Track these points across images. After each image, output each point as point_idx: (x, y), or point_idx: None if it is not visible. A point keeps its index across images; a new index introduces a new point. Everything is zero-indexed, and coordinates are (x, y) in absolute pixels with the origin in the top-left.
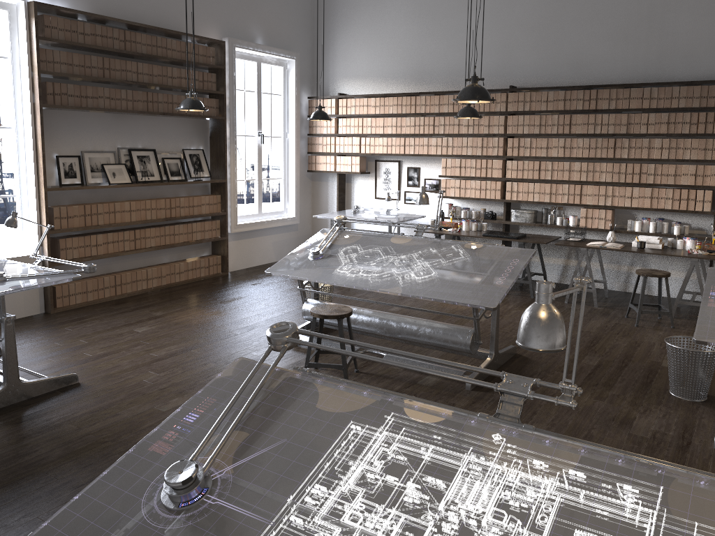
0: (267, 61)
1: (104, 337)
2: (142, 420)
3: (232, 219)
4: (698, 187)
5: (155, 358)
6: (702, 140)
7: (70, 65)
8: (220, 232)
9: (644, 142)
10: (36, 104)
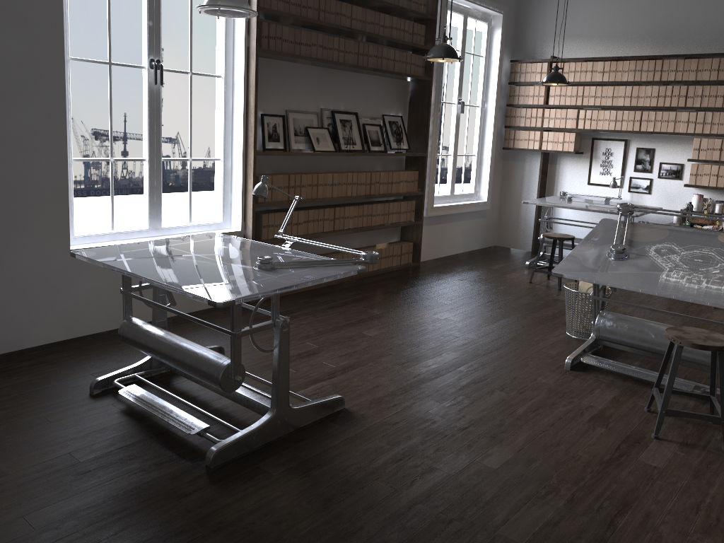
0: (473, 15)
1: (333, 340)
2: (476, 483)
3: (428, 200)
4: None
5: (418, 377)
6: None
7: (287, 3)
8: (413, 215)
9: None
10: (251, 48)
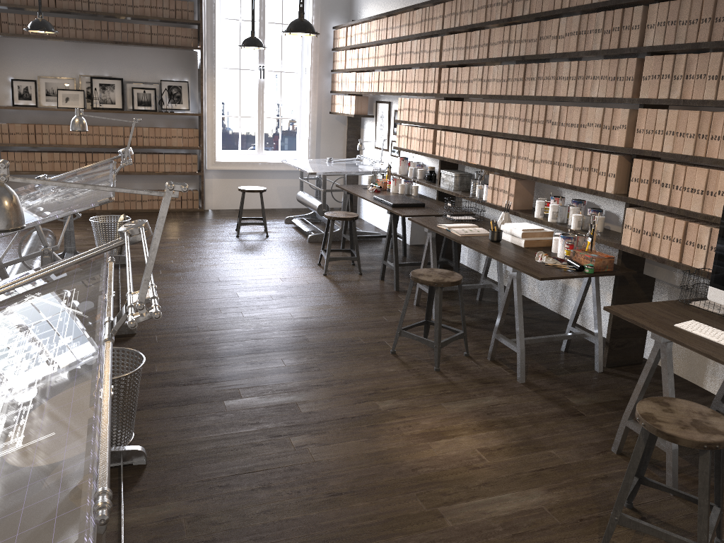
0: None
1: None
2: None
3: (208, 155)
4: (601, 148)
5: None
6: (613, 62)
7: None
8: (200, 168)
9: (551, 69)
10: None
